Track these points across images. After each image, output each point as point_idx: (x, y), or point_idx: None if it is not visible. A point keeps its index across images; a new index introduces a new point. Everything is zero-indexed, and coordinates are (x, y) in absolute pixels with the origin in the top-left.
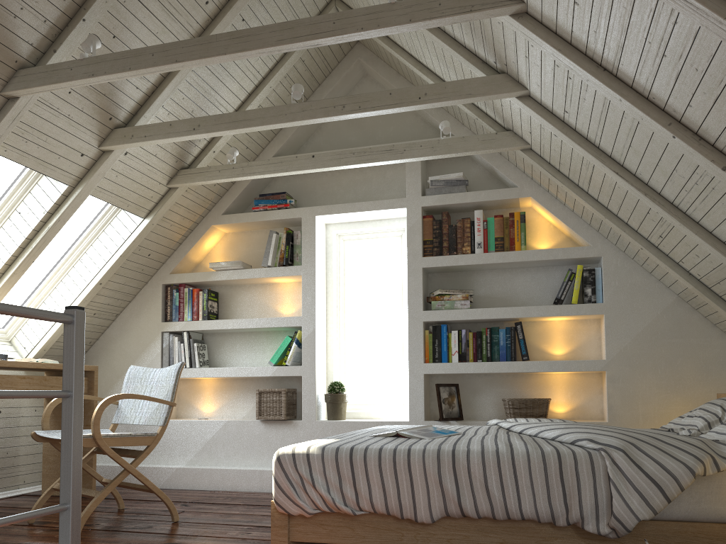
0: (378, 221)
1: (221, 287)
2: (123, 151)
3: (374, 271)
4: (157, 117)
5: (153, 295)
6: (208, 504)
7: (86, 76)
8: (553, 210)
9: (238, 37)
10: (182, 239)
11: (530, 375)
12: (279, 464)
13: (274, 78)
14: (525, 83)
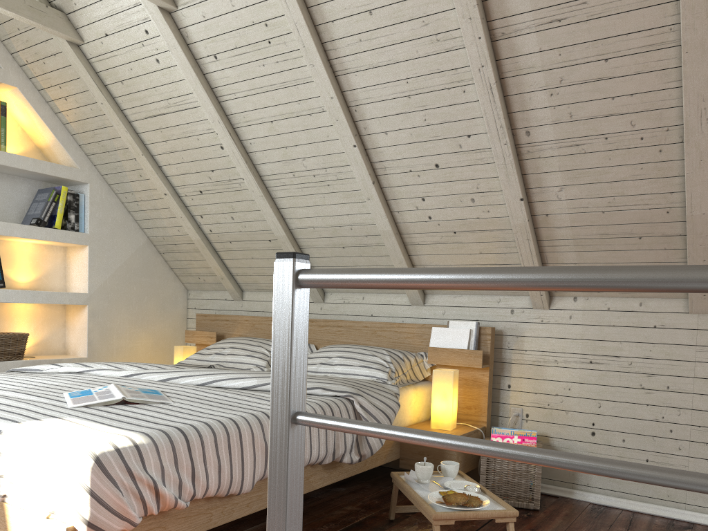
0: None
1: None
2: None
3: None
4: None
5: None
6: None
7: None
8: (43, 115)
9: None
10: None
11: None
12: (101, 469)
13: None
14: (183, 2)
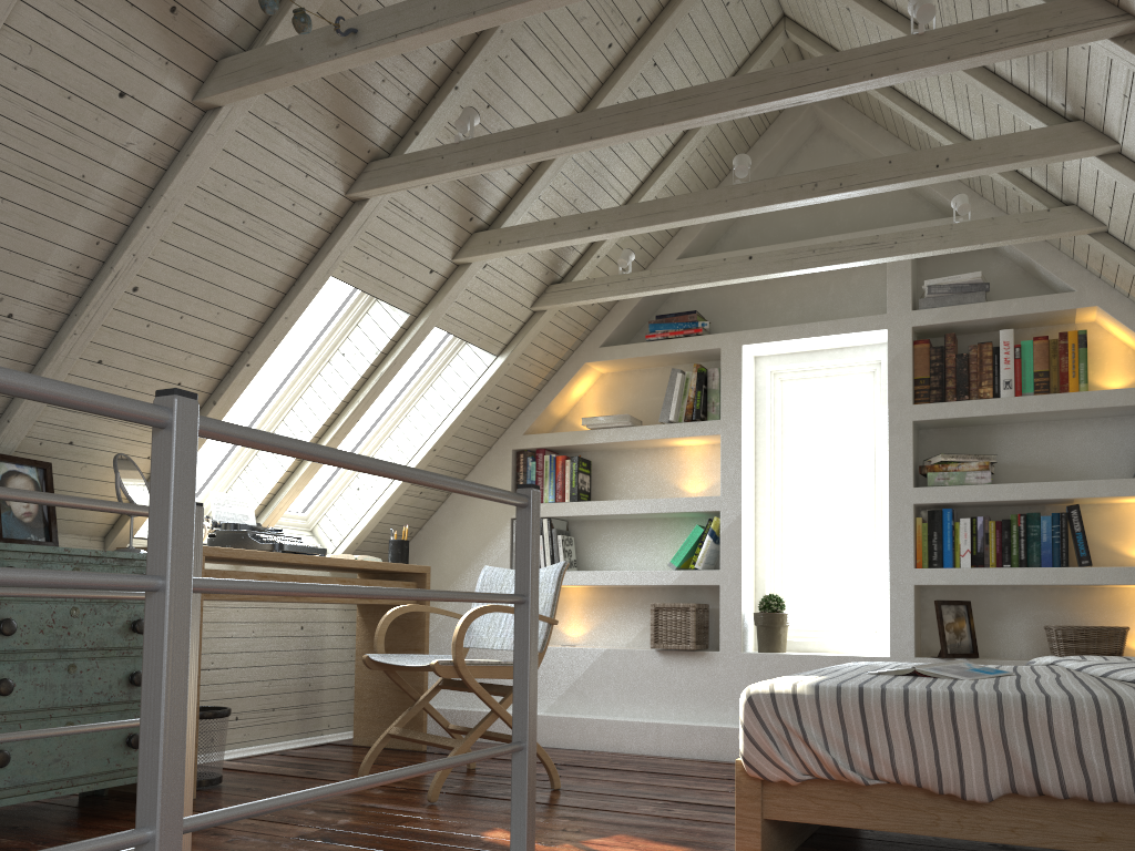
0: (838, 350)
1: (595, 453)
2: (483, 264)
3: (829, 427)
4: (529, 212)
5: (499, 466)
6: (590, 769)
7: (462, 165)
8: None
9: (682, 98)
10: (542, 384)
11: (1091, 590)
12: (751, 707)
13: (688, 144)
14: (1116, 134)
